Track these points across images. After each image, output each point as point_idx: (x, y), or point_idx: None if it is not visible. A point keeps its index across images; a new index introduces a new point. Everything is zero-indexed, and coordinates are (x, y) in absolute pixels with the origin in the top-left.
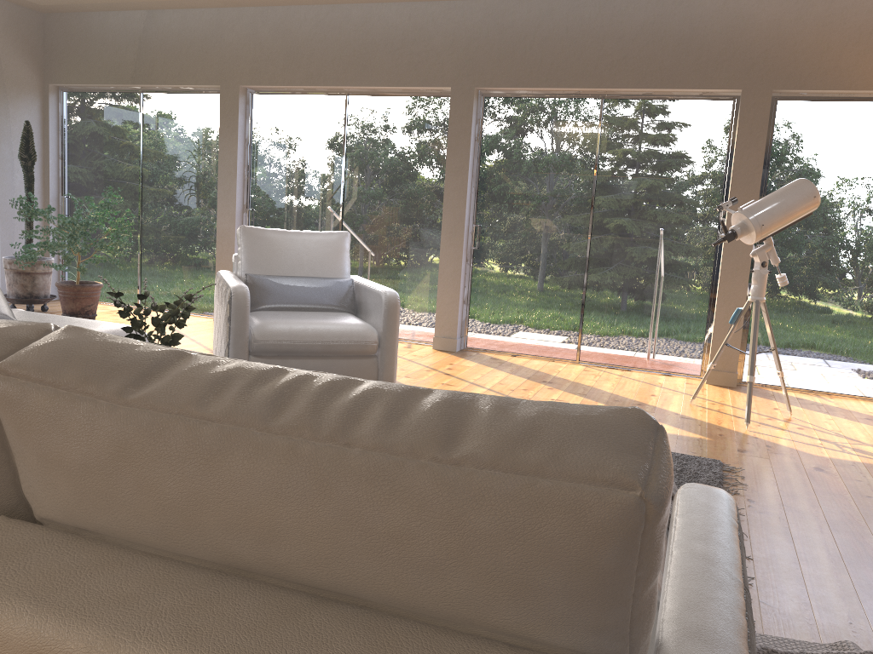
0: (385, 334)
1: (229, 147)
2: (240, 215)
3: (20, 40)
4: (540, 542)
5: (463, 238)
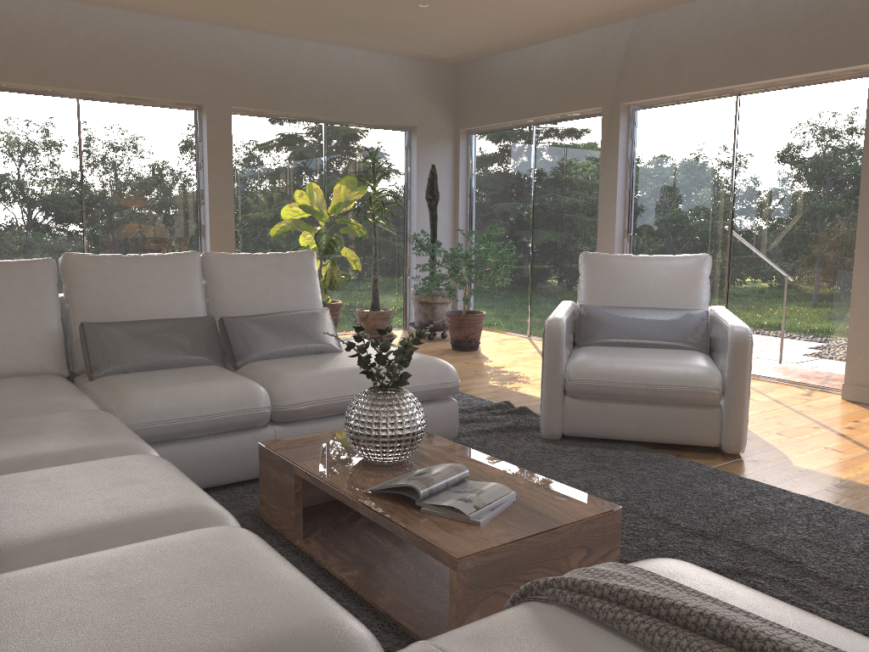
0: (730, 379)
1: (609, 170)
2: (620, 240)
3: (436, 93)
4: None
5: None
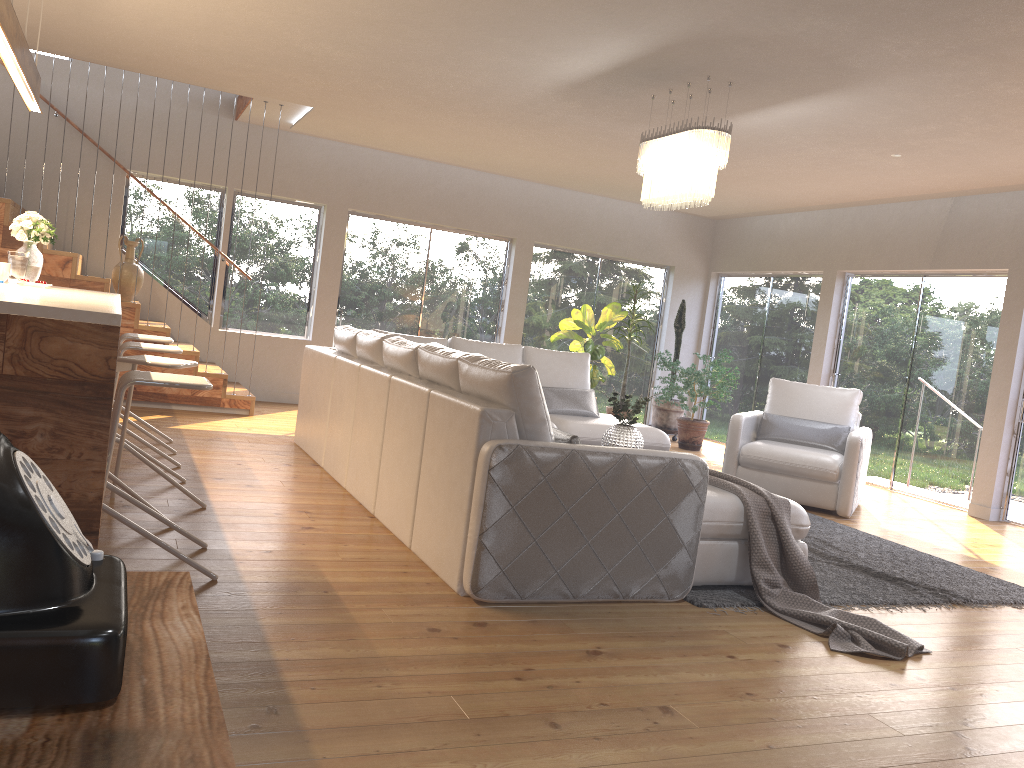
0: (844, 466)
1: (823, 321)
2: (826, 377)
3: (694, 241)
4: (500, 382)
5: (1006, 410)
